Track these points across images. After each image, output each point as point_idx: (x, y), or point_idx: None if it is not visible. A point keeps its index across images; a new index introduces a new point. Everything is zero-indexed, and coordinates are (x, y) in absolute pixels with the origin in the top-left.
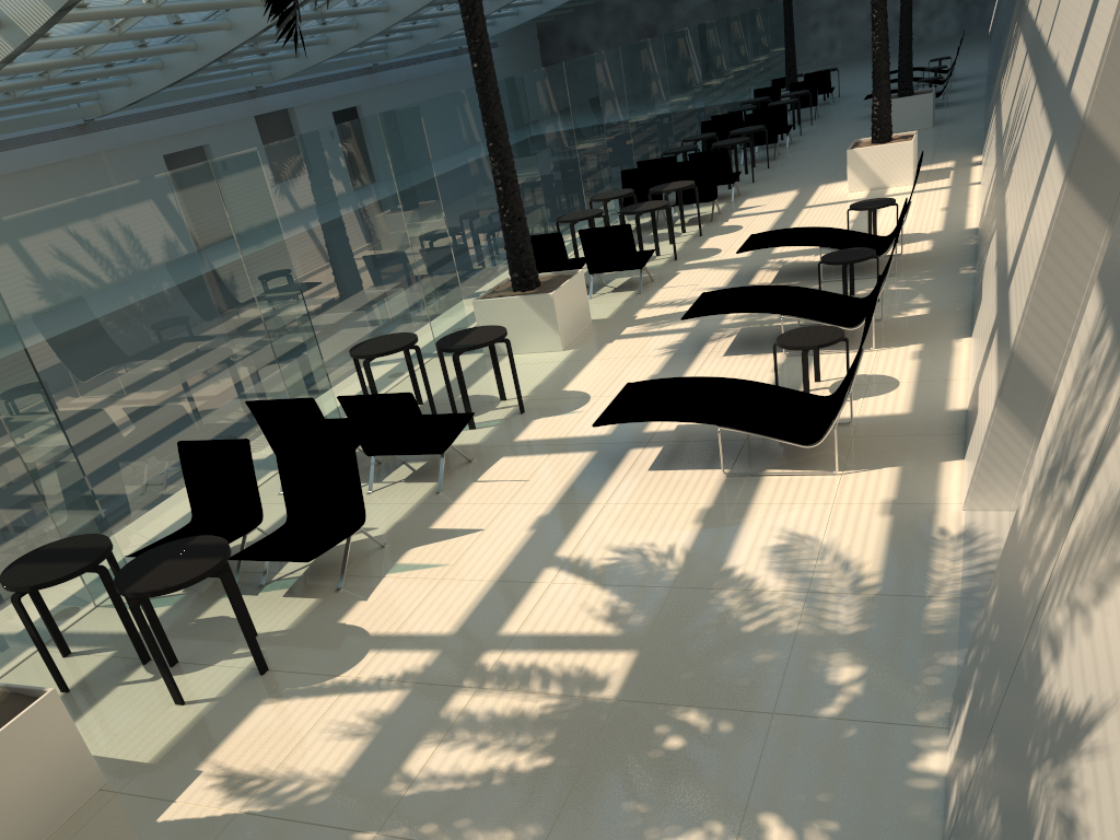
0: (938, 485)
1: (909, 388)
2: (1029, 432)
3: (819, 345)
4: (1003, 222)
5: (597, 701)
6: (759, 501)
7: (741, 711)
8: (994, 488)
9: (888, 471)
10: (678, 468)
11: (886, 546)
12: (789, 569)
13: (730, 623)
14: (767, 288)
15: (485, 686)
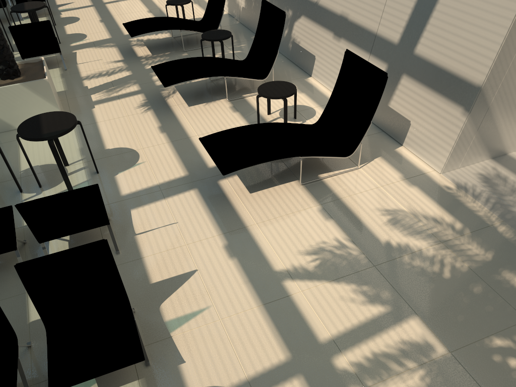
0: (411, 162)
1: (322, 110)
2: (476, 128)
3: (292, 94)
4: (324, 12)
5: (443, 358)
6: (342, 195)
7: (513, 326)
8: (455, 159)
9: (379, 161)
10: (267, 187)
11: (437, 203)
12: (414, 232)
13: (434, 276)
14: (193, 59)
15: (367, 384)
